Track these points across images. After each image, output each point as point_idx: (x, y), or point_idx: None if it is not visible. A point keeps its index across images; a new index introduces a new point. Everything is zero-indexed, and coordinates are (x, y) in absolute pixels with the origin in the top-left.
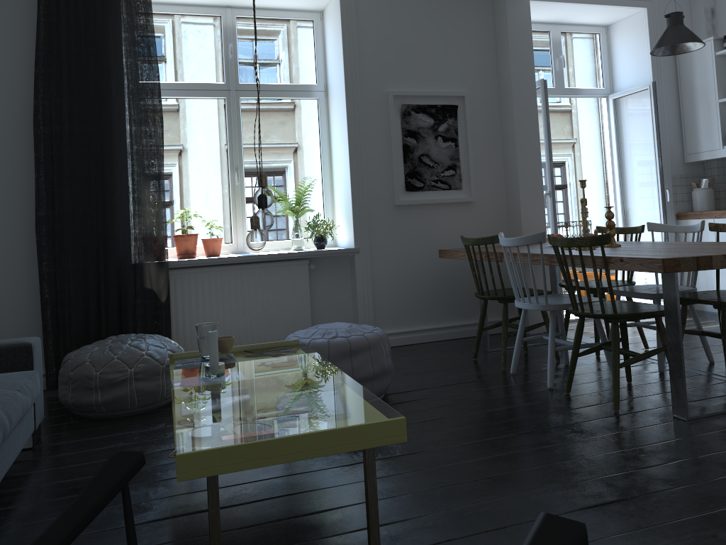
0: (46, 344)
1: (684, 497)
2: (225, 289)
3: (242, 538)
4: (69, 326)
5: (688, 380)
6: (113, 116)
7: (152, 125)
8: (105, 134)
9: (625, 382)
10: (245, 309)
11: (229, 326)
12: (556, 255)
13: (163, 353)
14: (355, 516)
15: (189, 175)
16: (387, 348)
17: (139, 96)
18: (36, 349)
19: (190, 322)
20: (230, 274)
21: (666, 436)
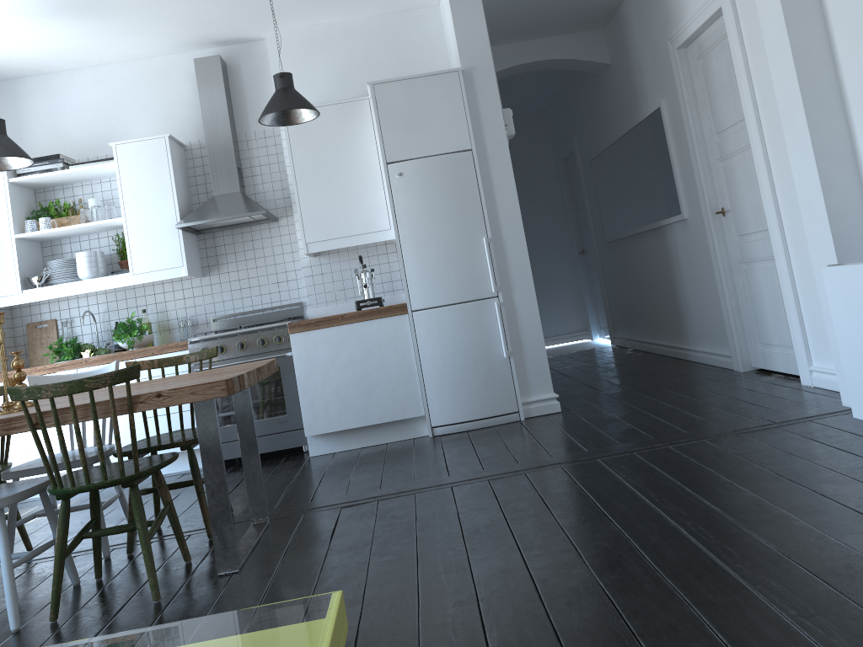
0: None
1: (383, 606)
2: None
3: None
4: None
5: (154, 550)
6: None
7: None
8: None
9: (93, 581)
10: None
11: None
12: (29, 415)
13: None
14: None
15: None
16: None
17: None
18: None
19: None
20: None
21: (255, 588)
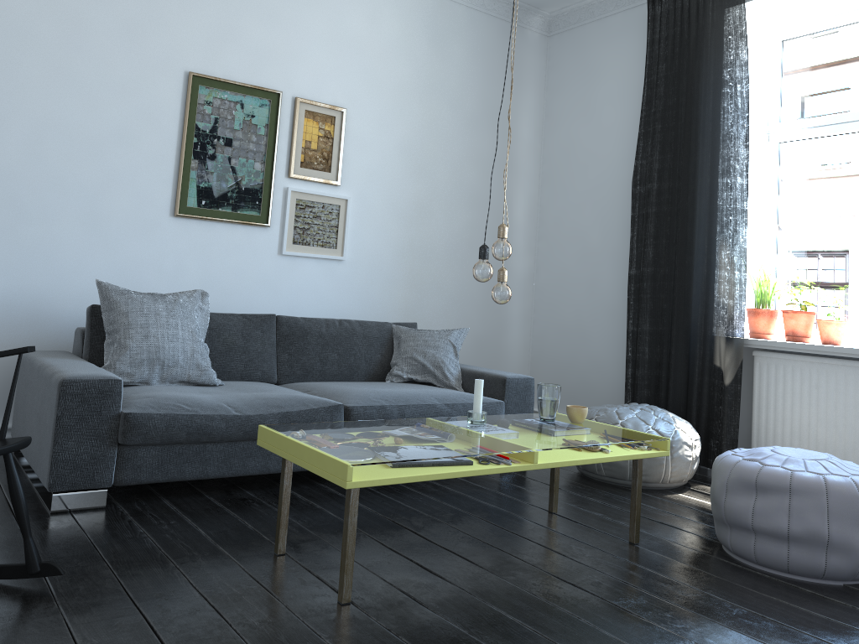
0: (625, 402)
1: None
2: (821, 390)
3: (373, 550)
4: (641, 388)
5: None
6: (697, 169)
7: (732, 176)
8: (688, 189)
9: None
10: (847, 424)
11: (822, 441)
12: None
13: (639, 429)
14: (432, 589)
15: (831, 236)
16: (839, 507)
17: (723, 144)
18: (515, 385)
19: (774, 421)
20: (828, 371)
21: None
